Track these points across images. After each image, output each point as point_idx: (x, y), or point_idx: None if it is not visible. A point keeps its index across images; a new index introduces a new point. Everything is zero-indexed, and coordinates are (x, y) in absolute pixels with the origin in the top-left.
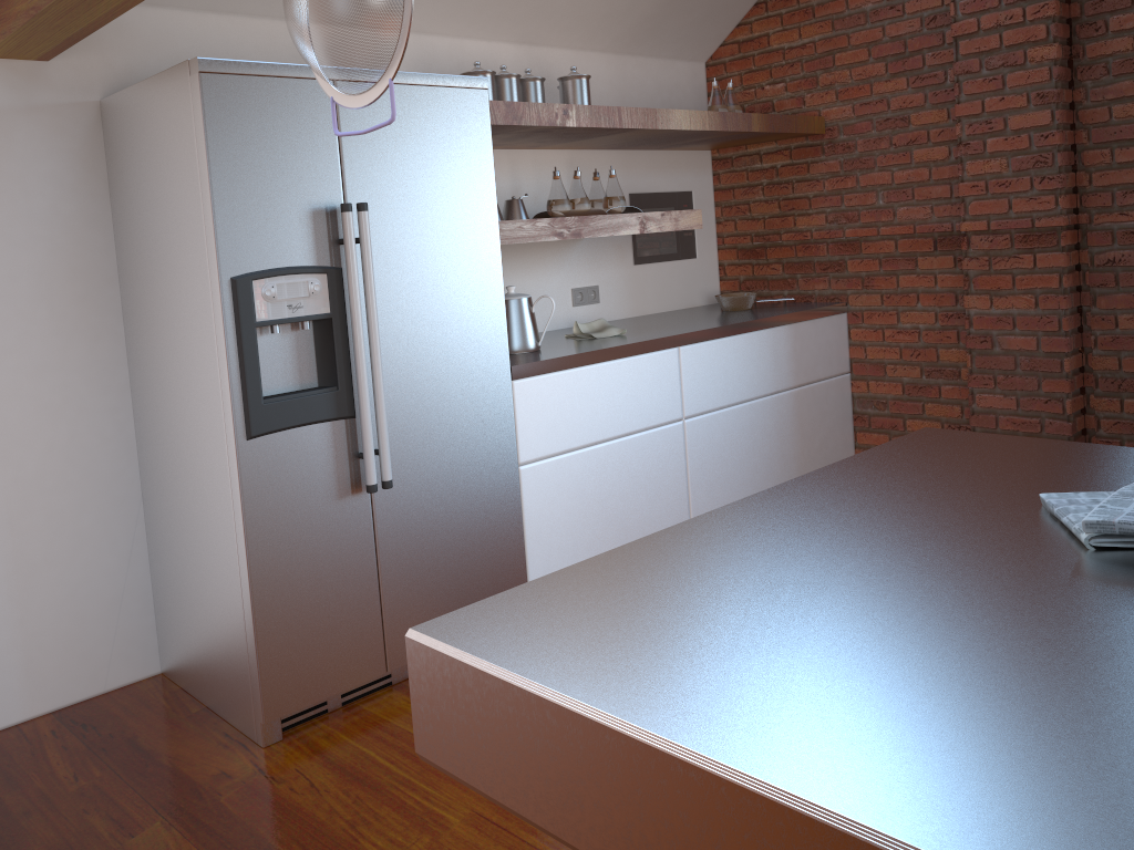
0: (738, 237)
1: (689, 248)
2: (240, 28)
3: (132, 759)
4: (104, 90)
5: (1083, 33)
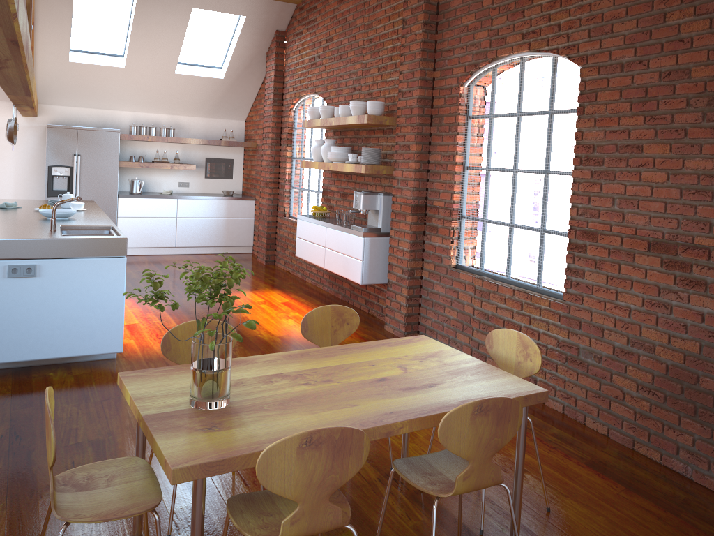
0: (245, 174)
1: (230, 176)
2: (83, 110)
3: None
4: (48, 123)
5: (282, 131)
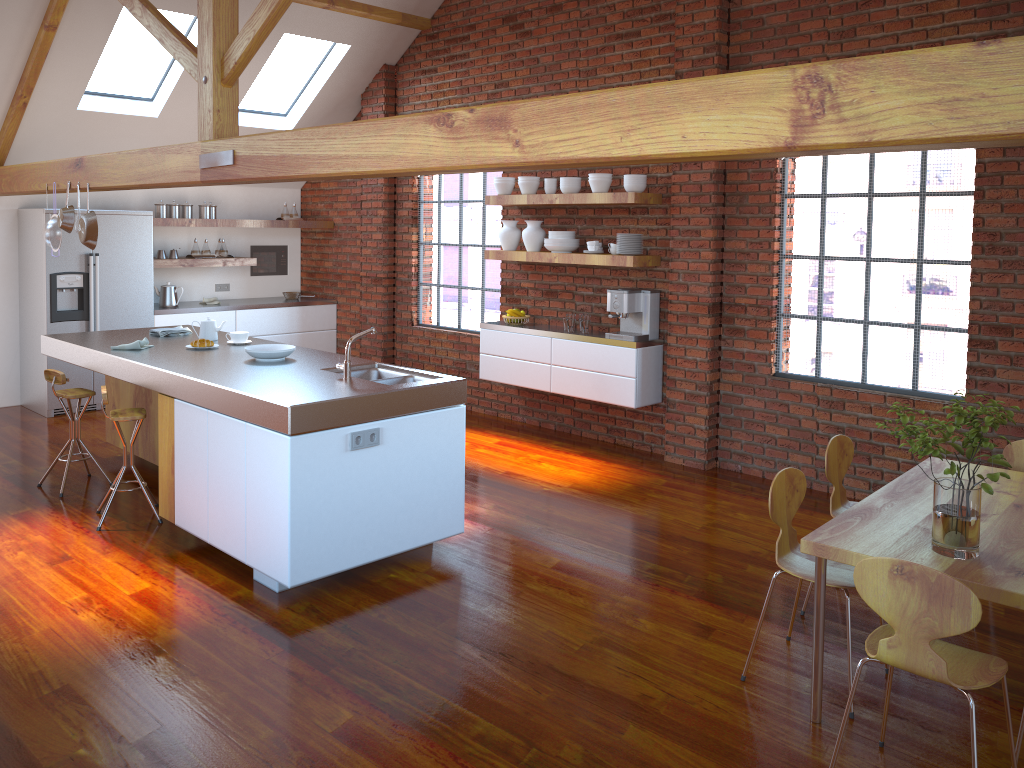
0: (307, 267)
1: (284, 270)
2: None
3: (6, 418)
4: (20, 205)
5: (397, 206)
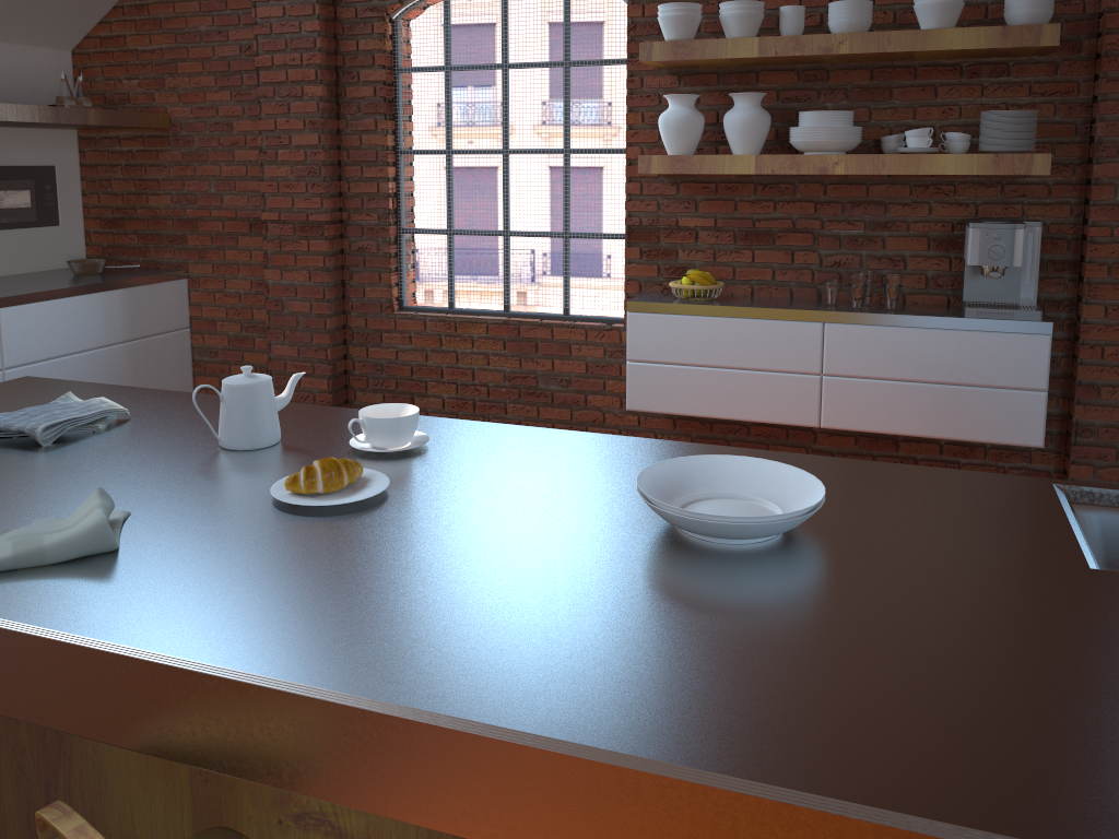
0: (101, 209)
1: (51, 217)
2: None
3: None
4: None
5: (345, 79)
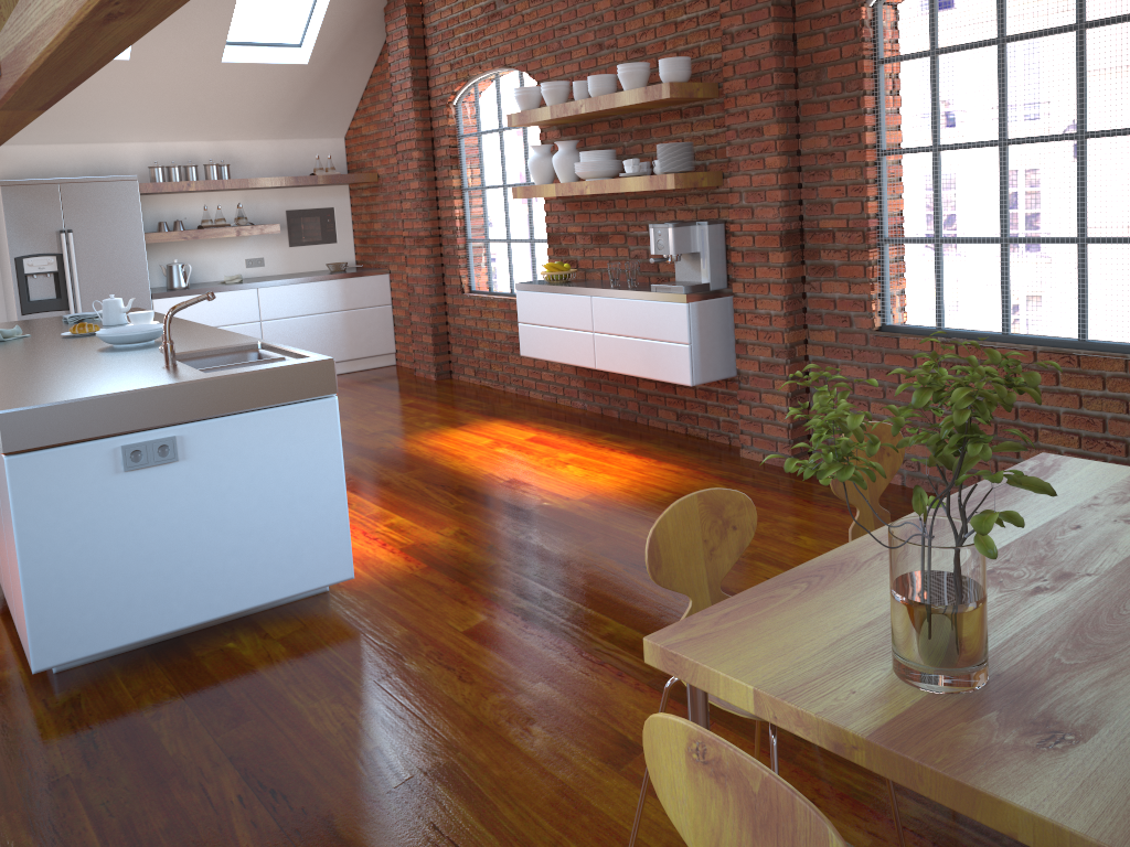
0: (359, 232)
1: (331, 238)
2: (54, 149)
3: None
4: None
5: (435, 145)
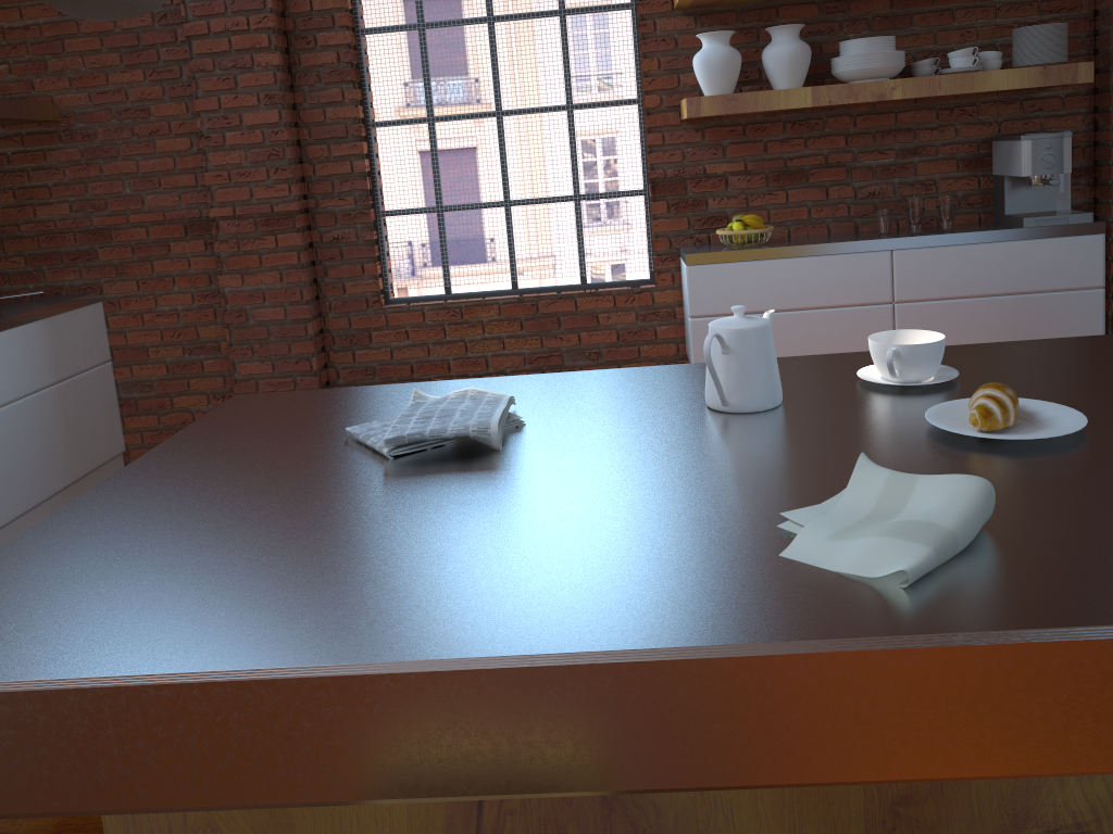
0: None
1: None
2: None
3: None
4: None
5: (298, 45)
